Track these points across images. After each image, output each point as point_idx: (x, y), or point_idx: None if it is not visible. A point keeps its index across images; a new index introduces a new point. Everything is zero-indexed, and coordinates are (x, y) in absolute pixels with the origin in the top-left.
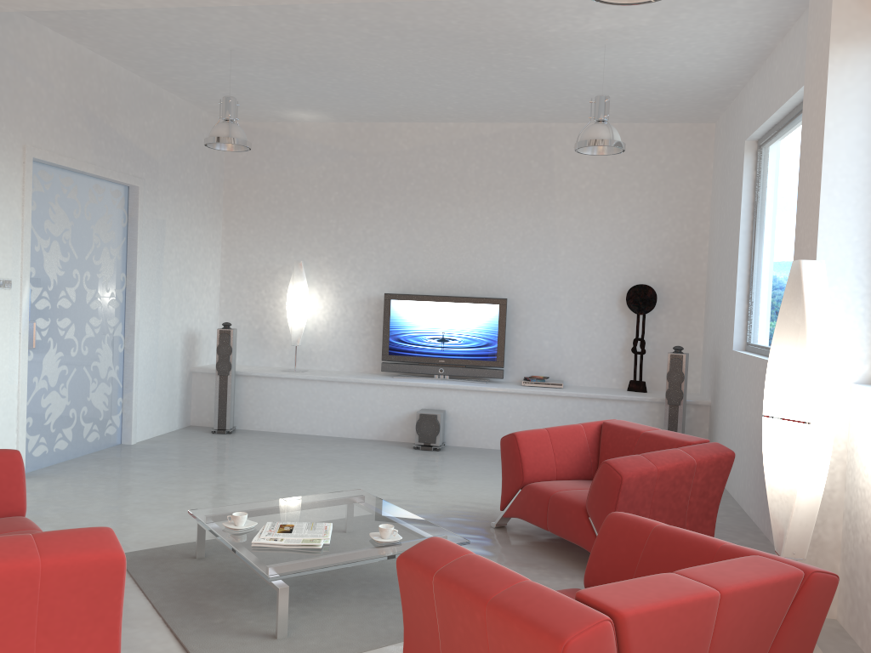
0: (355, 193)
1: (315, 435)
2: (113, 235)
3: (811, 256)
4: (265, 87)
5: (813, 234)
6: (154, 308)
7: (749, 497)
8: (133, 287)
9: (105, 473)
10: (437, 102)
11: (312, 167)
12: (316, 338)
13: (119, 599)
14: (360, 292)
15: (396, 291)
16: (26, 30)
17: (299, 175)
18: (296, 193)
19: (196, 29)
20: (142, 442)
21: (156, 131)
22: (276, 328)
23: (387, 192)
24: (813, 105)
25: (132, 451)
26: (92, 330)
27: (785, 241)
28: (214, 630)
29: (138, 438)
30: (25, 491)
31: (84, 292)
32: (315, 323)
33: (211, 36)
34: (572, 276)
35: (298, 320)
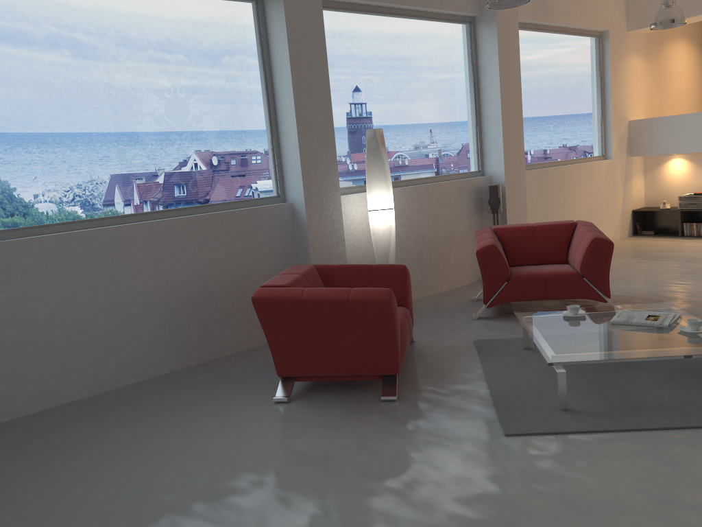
0: None
1: None
2: None
3: (325, 126)
4: None
5: (326, 113)
6: None
7: (144, 362)
8: None
9: None
10: None
11: None
12: None
13: None
14: None
15: None
16: None
17: None
18: None
19: None
20: None
21: None
22: None
23: None
24: (305, 31)
25: None
26: None
27: (106, 108)
28: None
29: None
30: None
31: None
32: None
33: None
34: None
35: None
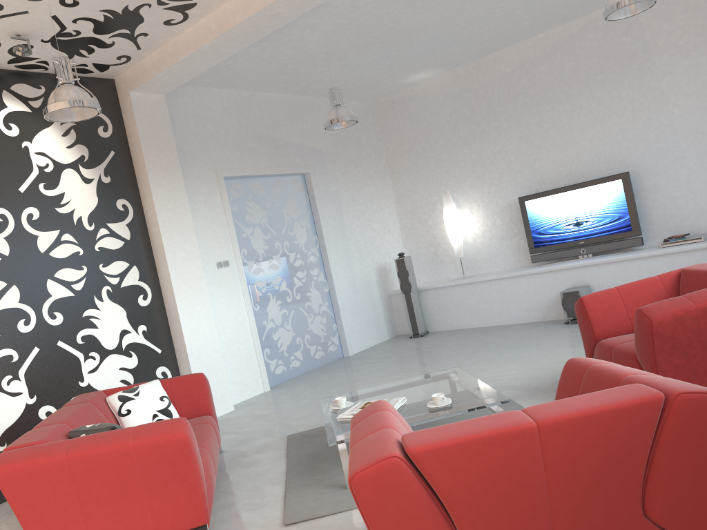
0: (477, 122)
1: (488, 326)
2: (300, 212)
3: None
4: (373, 67)
5: None
6: (344, 255)
7: None
8: (323, 244)
9: (320, 379)
10: (511, 23)
11: (440, 114)
12: (477, 248)
13: (191, 464)
14: (501, 201)
15: (530, 192)
16: (199, 95)
17: (433, 123)
18: (434, 138)
19: (291, 50)
20: (357, 353)
21: (314, 129)
22: (446, 247)
23: (502, 113)
24: None
25: (346, 361)
26: (299, 281)
27: None
28: (311, 484)
29: (354, 350)
30: (208, 399)
31: (287, 256)
32: (473, 236)
33: (304, 50)
34: (692, 131)
35: (456, 238)
